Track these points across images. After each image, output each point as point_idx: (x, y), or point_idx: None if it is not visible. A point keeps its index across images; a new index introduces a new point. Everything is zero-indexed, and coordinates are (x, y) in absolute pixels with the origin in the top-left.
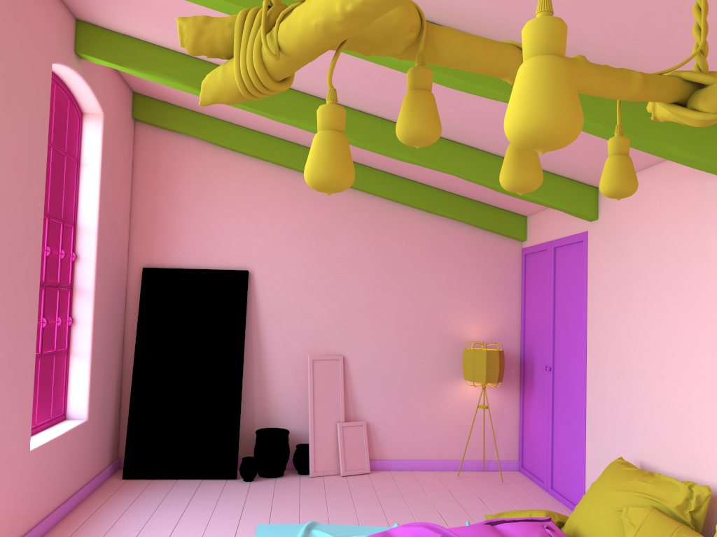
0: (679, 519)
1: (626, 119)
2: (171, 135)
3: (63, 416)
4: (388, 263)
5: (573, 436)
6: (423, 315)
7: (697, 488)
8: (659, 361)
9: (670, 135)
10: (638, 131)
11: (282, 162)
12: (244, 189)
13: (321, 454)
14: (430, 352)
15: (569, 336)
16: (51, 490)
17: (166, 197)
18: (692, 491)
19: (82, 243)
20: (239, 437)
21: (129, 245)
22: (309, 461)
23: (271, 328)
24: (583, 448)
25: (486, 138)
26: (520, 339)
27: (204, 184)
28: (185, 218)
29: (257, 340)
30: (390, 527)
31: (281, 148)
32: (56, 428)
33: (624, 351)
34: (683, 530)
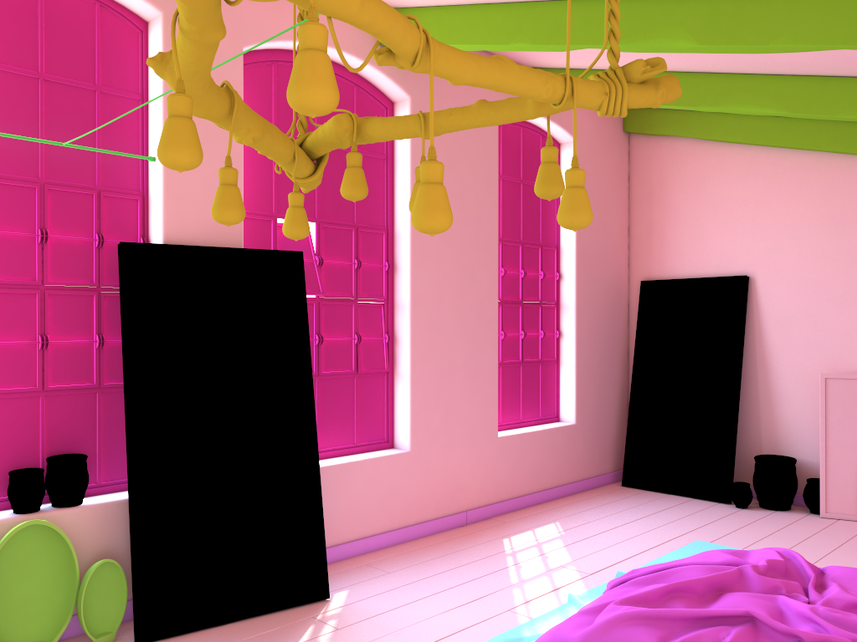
0: None
1: None
2: (663, 140)
3: (555, 418)
4: None
5: None
6: None
7: None
8: None
9: None
10: None
11: (779, 144)
12: (740, 183)
13: (835, 493)
14: None
15: None
16: (527, 475)
17: (661, 206)
18: None
19: (564, 263)
20: (734, 460)
21: (629, 259)
22: (819, 499)
23: (777, 341)
24: None
25: None
26: None
27: (697, 186)
28: (680, 225)
29: (761, 354)
30: None
31: (778, 127)
32: (541, 426)
33: None
34: None
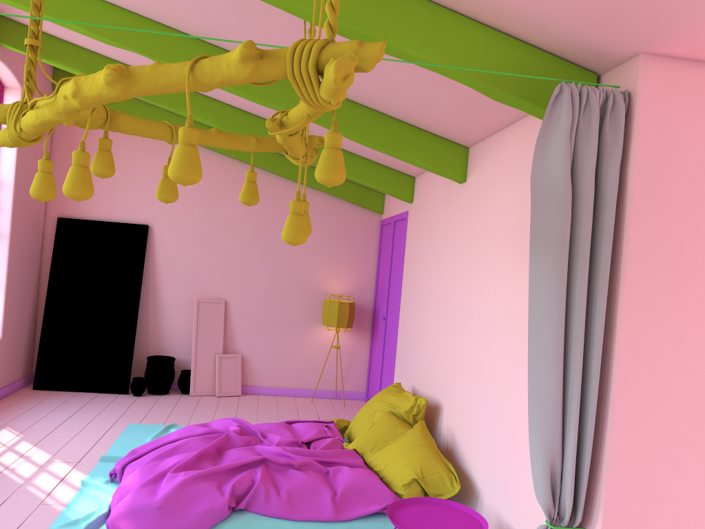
0: (406, 420)
1: (381, 136)
2: None
3: None
4: (267, 226)
5: (390, 371)
6: (294, 270)
7: (419, 399)
8: (426, 312)
9: (413, 150)
10: (389, 145)
11: None
12: (147, 156)
13: (200, 378)
14: (299, 301)
15: (395, 293)
16: None
17: None
18: (416, 402)
19: (1, 195)
20: (132, 361)
21: None
22: (190, 383)
23: (166, 274)
24: (392, 379)
25: (322, 134)
26: (374, 294)
27: (114, 150)
28: (96, 178)
29: (153, 283)
30: None
31: (180, 123)
32: None
33: (414, 305)
34: (400, 425)
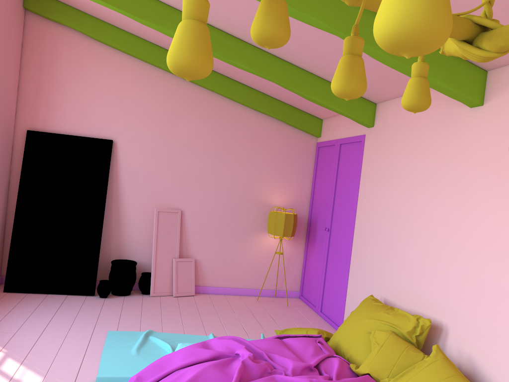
0: (408, 340)
1: None
2: (56, 26)
3: None
4: (220, 144)
5: (339, 277)
6: (242, 185)
7: (422, 320)
8: (406, 231)
9: (436, 70)
10: None
11: (145, 58)
12: (113, 76)
13: (159, 280)
14: (245, 212)
15: (344, 208)
16: None
17: (49, 76)
18: (418, 322)
19: None
20: (98, 265)
21: (17, 111)
22: (151, 285)
23: (128, 186)
24: (346, 286)
25: (302, 58)
26: (309, 207)
27: (81, 69)
28: (64, 94)
29: (116, 193)
30: (207, 336)
31: (145, 47)
32: None
33: (381, 222)
34: (411, 348)
